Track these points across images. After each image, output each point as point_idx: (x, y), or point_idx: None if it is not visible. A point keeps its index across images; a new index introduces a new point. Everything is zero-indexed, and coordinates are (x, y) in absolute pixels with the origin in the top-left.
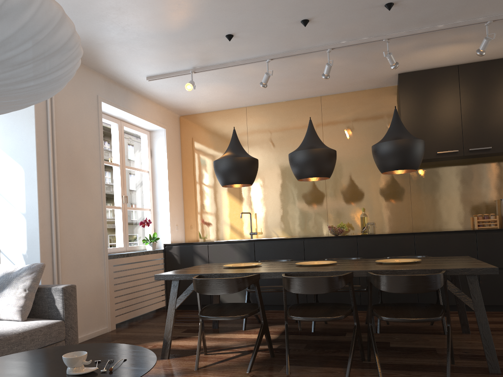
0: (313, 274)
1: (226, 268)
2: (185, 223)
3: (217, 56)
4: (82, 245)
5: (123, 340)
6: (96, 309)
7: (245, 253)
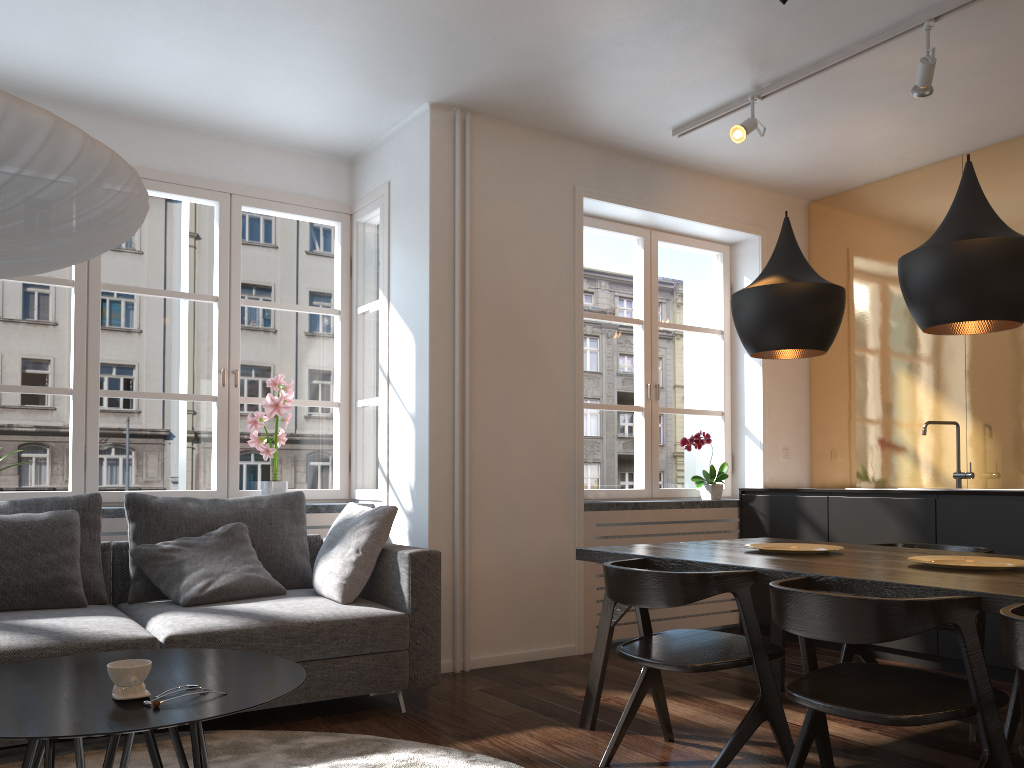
0: (875, 588)
1: (740, 551)
2: (812, 444)
3: (790, 47)
4: (523, 480)
5: (574, 676)
6: (549, 606)
7: (913, 522)
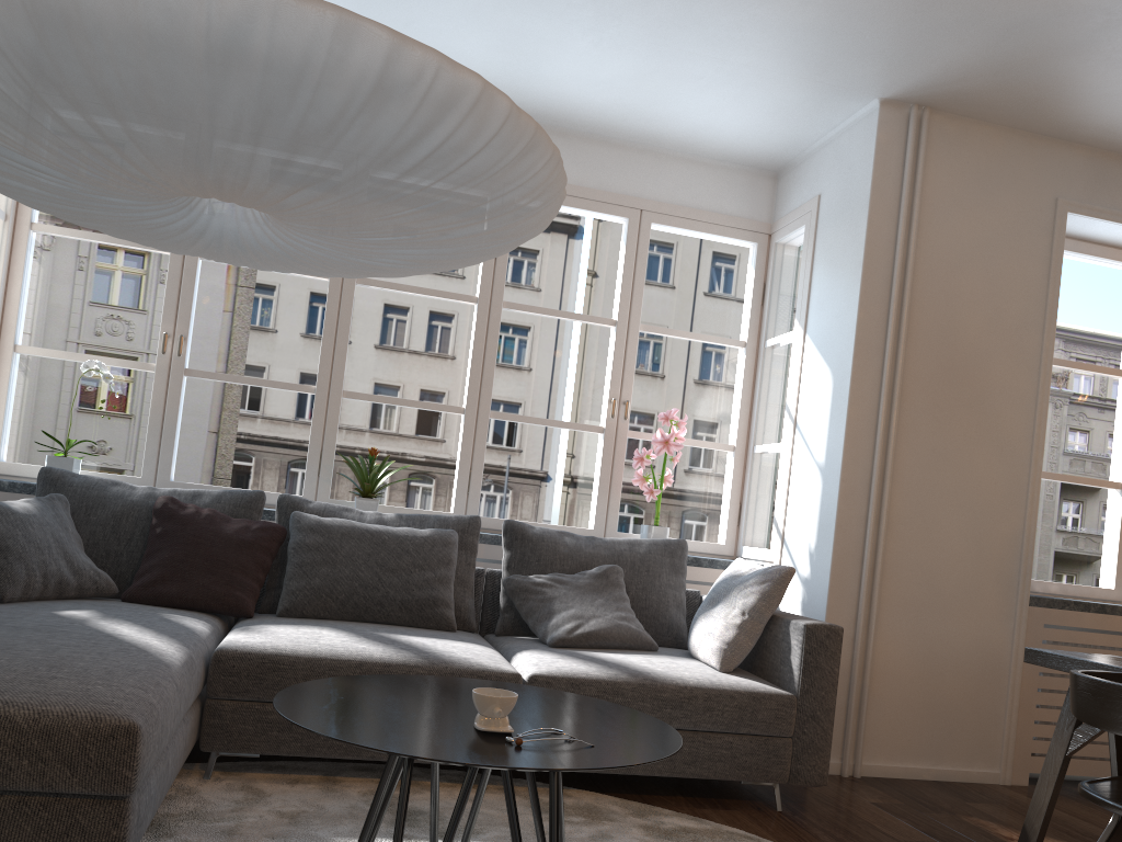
0: None
1: None
2: None
3: None
4: (951, 557)
5: (997, 810)
6: (969, 717)
7: None
